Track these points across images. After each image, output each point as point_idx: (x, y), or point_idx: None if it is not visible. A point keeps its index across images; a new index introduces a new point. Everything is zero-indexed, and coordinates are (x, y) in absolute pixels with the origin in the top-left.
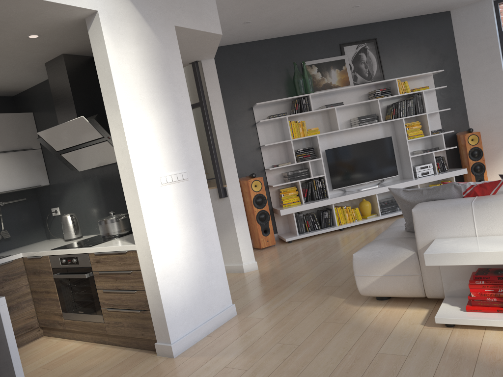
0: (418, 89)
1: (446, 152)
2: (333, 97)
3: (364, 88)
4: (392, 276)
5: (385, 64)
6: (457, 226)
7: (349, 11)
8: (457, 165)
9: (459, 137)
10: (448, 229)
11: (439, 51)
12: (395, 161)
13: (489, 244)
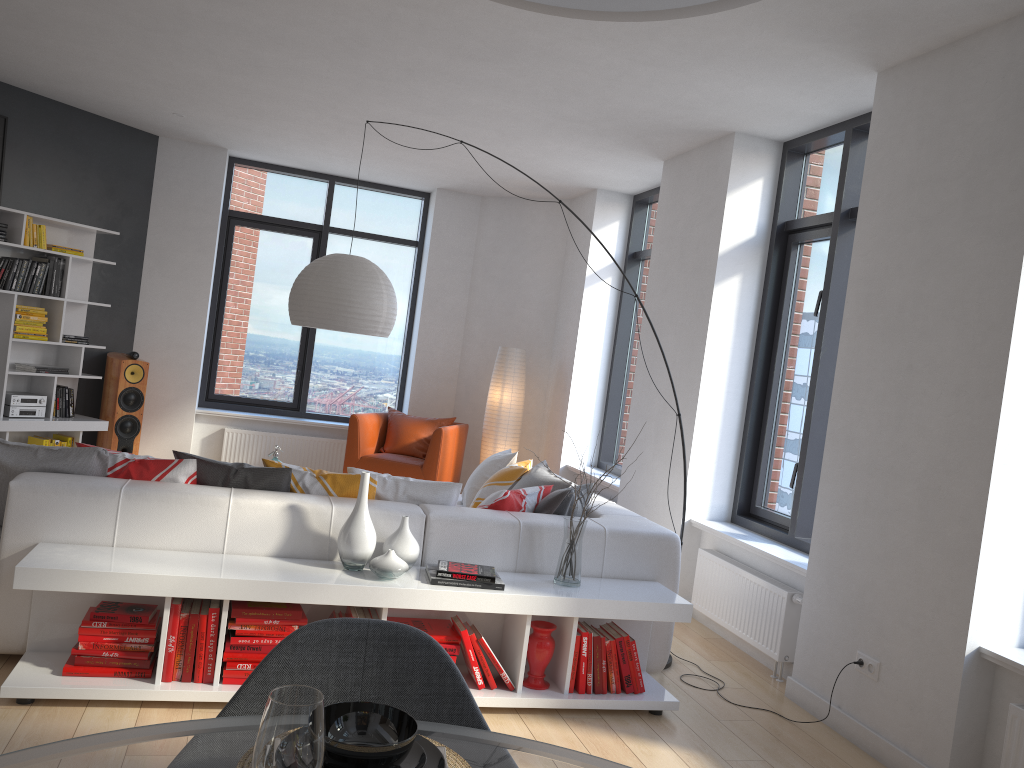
0: (63, 250)
1: (80, 383)
2: None
3: None
4: None
5: (11, 174)
6: (86, 524)
7: None
8: (93, 411)
9: (111, 361)
10: (69, 528)
11: (121, 196)
12: None
13: (132, 561)
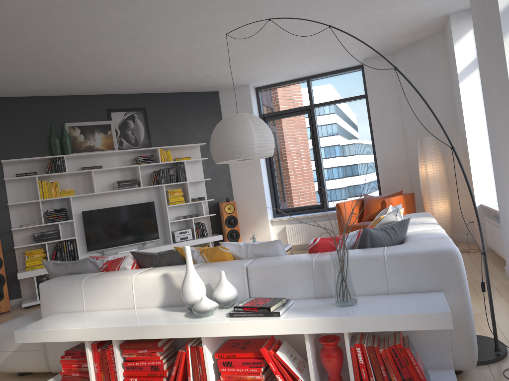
0: (181, 159)
1: (211, 219)
2: (96, 159)
3: (130, 153)
4: (22, 351)
5: (153, 132)
6: (71, 301)
7: (103, 80)
8: (221, 230)
9: (219, 205)
10: (64, 304)
11: (207, 125)
12: (157, 225)
13: (76, 320)
